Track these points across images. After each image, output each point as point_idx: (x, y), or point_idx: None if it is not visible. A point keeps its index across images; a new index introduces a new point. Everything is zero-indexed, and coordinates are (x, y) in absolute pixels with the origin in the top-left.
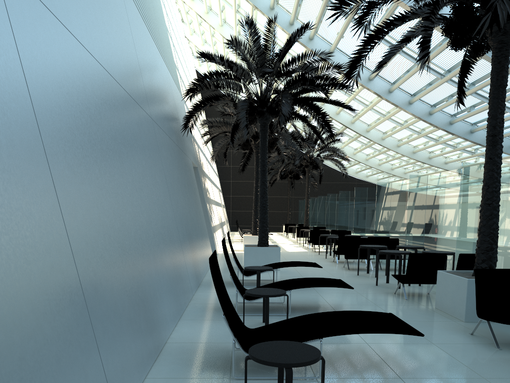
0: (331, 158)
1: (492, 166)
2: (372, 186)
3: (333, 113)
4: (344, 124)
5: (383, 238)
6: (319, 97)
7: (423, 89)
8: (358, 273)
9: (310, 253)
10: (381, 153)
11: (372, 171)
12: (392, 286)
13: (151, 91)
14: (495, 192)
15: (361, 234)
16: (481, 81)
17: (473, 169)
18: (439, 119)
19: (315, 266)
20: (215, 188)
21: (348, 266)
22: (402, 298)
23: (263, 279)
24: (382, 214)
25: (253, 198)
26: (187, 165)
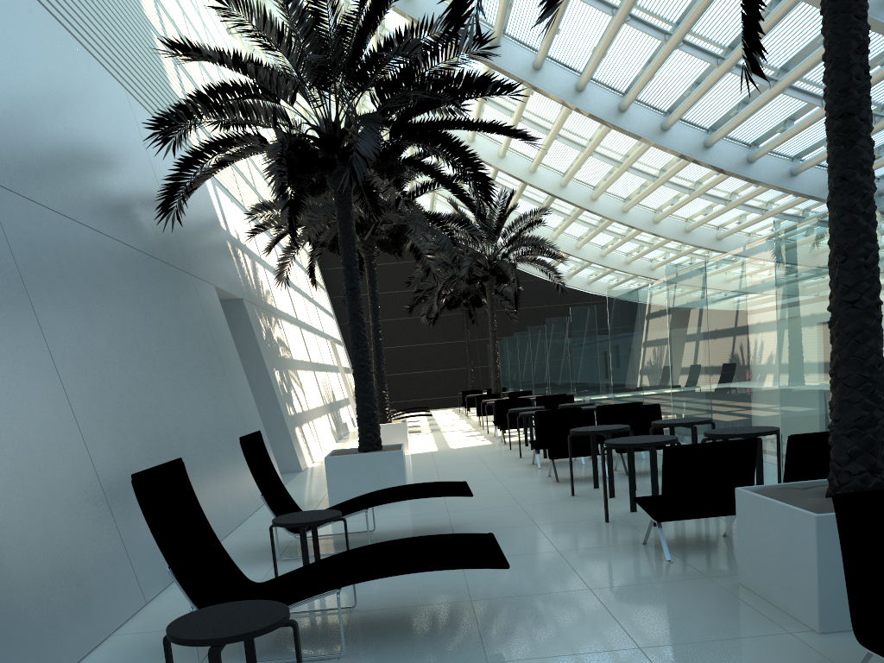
0: (532, 259)
1: (852, 199)
2: (604, 302)
3: (525, 171)
4: (548, 191)
5: (630, 405)
6: (454, 118)
7: (685, 96)
8: (573, 491)
9: (493, 448)
10: (626, 241)
11: (618, 278)
12: (642, 519)
13: (6, 119)
14: (867, 269)
15: (594, 400)
16: (802, 60)
17: (803, 229)
18: (725, 156)
19: (456, 494)
20: (319, 339)
21: (556, 475)
22: (659, 558)
23: (354, 530)
24: (624, 356)
25: (403, 350)
26: (186, 295)
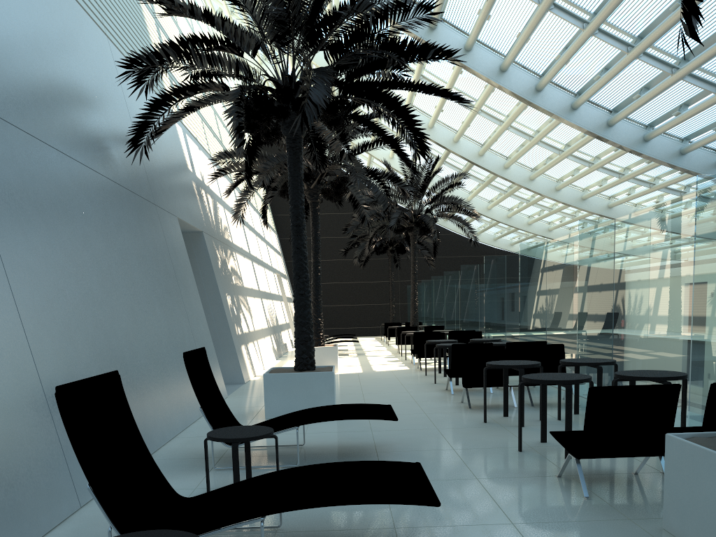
0: (450, 215)
1: None
2: (514, 253)
3: (449, 141)
4: (468, 159)
5: (536, 343)
6: (398, 79)
7: (595, 79)
8: (485, 418)
9: (411, 373)
10: (530, 205)
11: (519, 236)
12: (553, 450)
13: None
14: None
15: (499, 337)
16: (702, 51)
17: None
18: (624, 134)
19: (382, 417)
20: (268, 272)
21: (469, 402)
22: (576, 493)
23: (286, 443)
24: (532, 300)
25: (337, 286)
26: (150, 222)
